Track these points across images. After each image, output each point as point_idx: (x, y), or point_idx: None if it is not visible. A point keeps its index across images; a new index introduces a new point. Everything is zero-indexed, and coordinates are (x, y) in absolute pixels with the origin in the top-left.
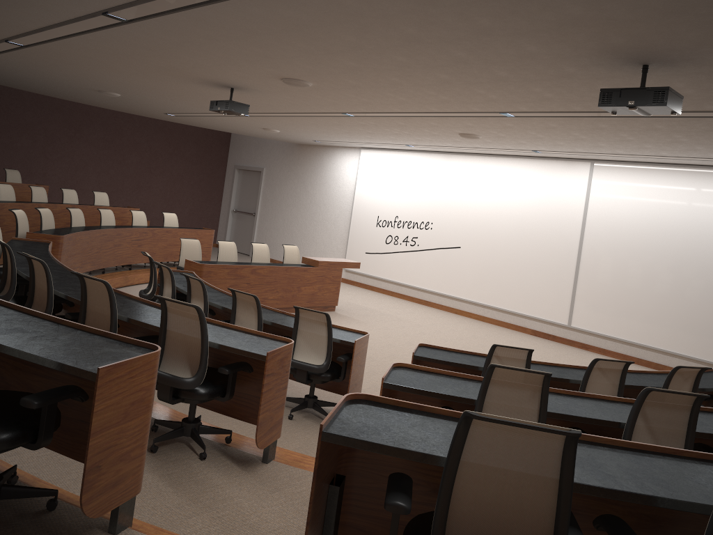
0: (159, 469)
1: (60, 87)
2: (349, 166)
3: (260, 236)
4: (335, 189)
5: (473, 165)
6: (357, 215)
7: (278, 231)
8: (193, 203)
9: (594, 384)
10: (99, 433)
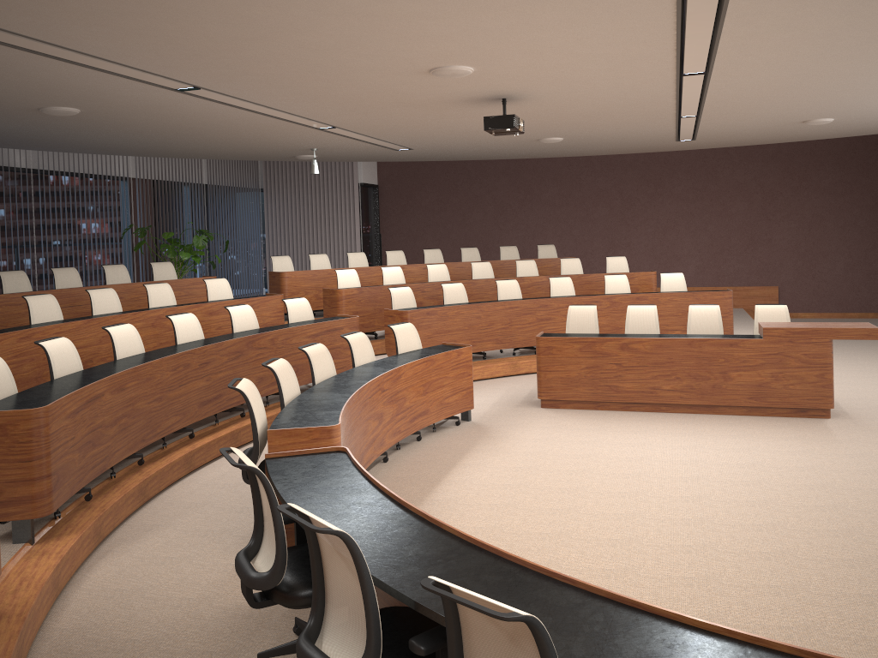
0: None
1: (523, 147)
2: None
3: None
4: None
5: None
6: None
7: None
8: (849, 253)
9: (334, 572)
10: None
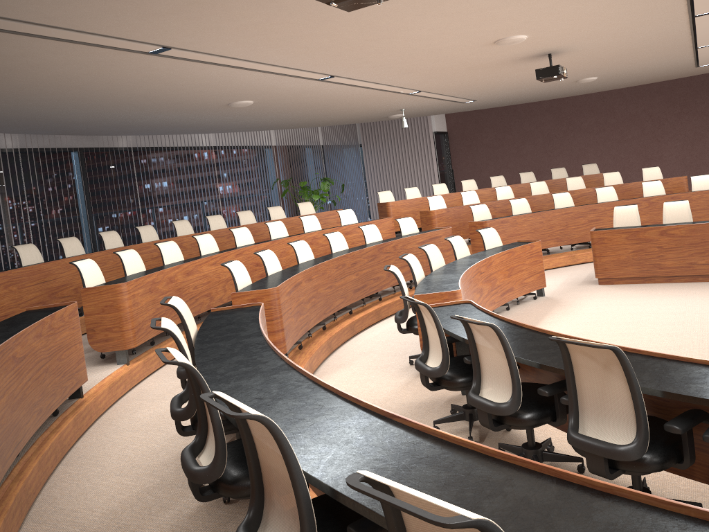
0: None
1: (564, 88)
2: None
3: None
4: None
5: None
6: None
7: None
8: None
9: (486, 354)
10: (89, 315)
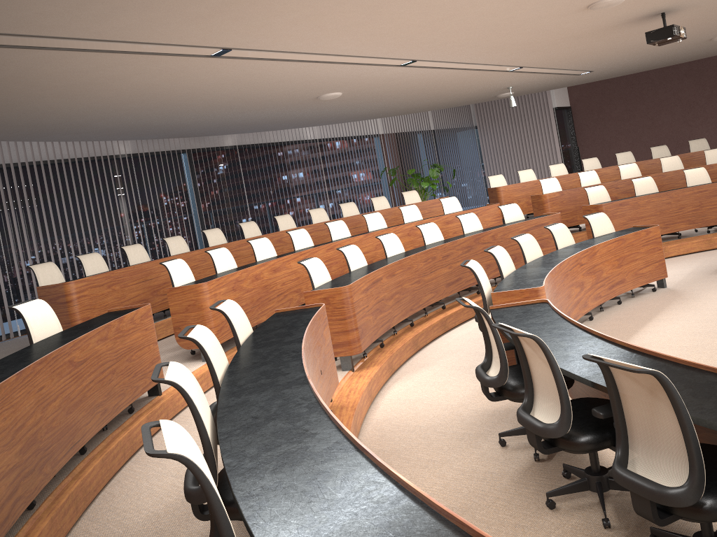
0: None
1: (698, 48)
2: None
3: None
4: None
5: None
6: None
7: None
8: None
9: (536, 367)
10: (174, 314)
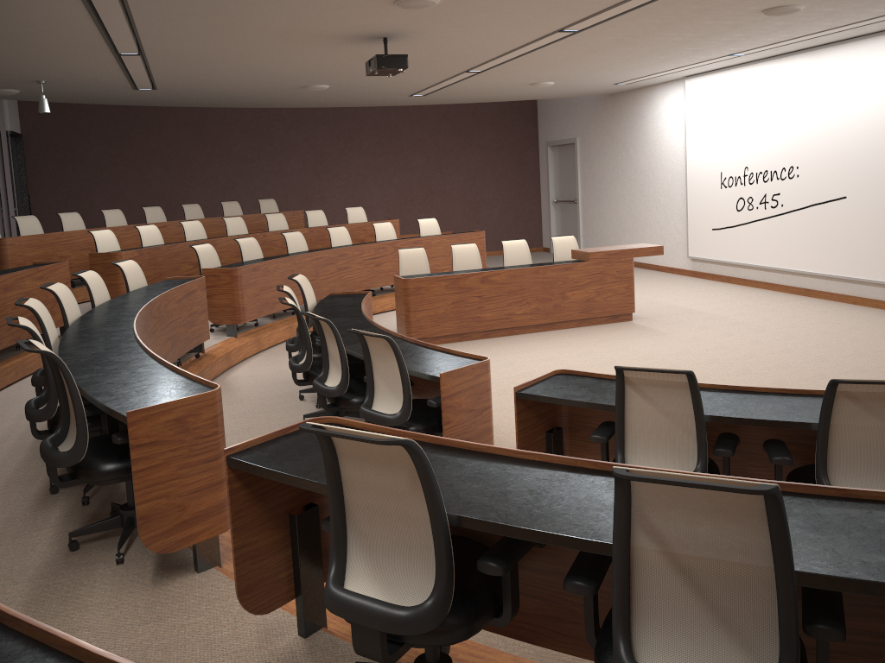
0: (46, 577)
1: (272, 94)
2: (675, 109)
3: (586, 229)
4: (661, 145)
5: (847, 59)
6: (694, 177)
7: (605, 218)
8: (503, 200)
9: (850, 432)
10: None
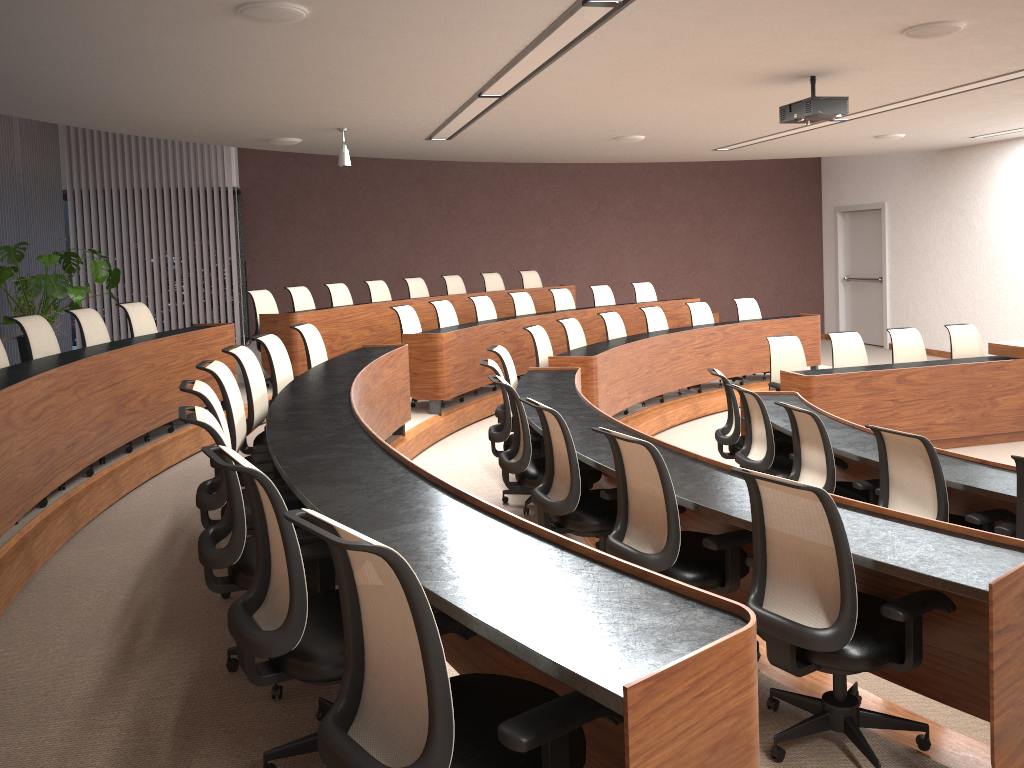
0: None
1: (565, 146)
2: None
3: (896, 314)
4: None
5: None
6: None
7: (928, 302)
8: (779, 276)
9: None
10: None
